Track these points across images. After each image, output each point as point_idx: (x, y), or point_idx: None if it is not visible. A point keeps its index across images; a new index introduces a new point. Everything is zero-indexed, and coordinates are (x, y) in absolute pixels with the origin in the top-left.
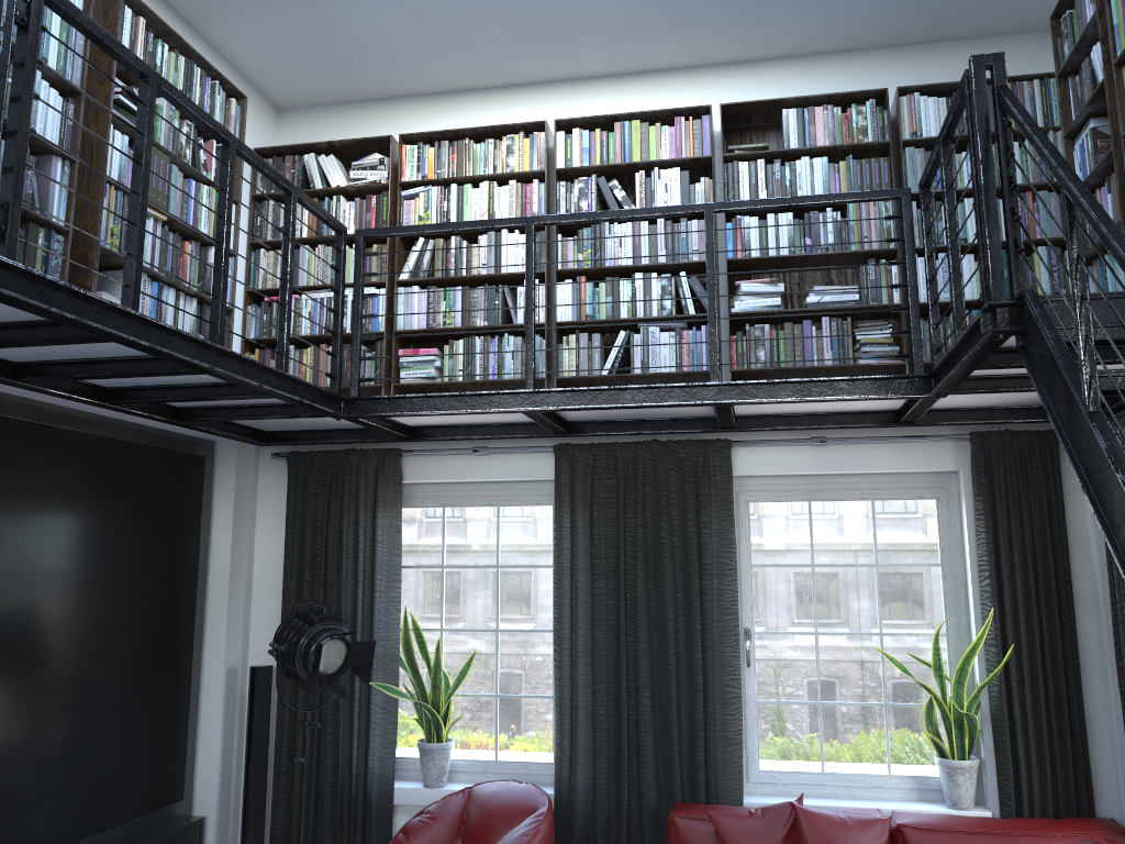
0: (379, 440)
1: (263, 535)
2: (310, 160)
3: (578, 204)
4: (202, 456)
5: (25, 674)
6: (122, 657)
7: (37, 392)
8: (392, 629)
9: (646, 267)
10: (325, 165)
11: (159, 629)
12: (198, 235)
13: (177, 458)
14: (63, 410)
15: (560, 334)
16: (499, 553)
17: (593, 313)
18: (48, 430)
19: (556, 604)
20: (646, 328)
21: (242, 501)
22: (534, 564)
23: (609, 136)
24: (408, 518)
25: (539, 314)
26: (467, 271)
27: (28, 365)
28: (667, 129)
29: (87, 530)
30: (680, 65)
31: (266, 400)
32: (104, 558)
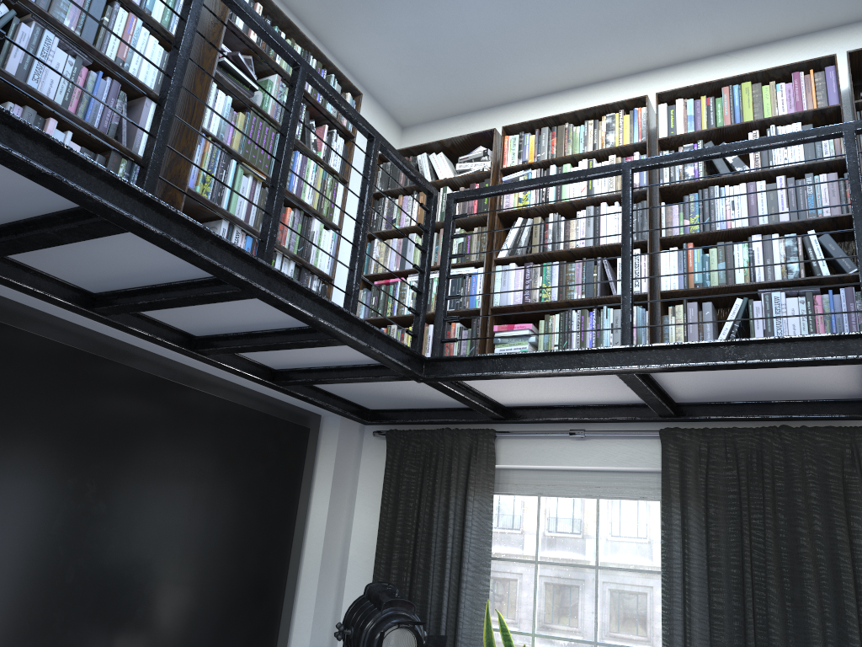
0: (473, 420)
1: (360, 513)
2: (422, 159)
3: (683, 171)
4: (306, 428)
5: (81, 625)
6: (197, 621)
7: (123, 331)
8: (478, 626)
9: (765, 229)
10: (435, 161)
11: (243, 596)
12: (301, 203)
13: (279, 425)
14: (158, 358)
15: (666, 307)
16: (598, 551)
17: (703, 281)
18: (140, 375)
19: (665, 619)
20: (768, 293)
21: (341, 476)
22: (639, 568)
23: (716, 102)
24: (501, 505)
25: (641, 285)
26: (564, 247)
27: (104, 296)
28: (783, 85)
29: (172, 481)
30: (794, 32)
31: (349, 360)
32: (188, 514)
